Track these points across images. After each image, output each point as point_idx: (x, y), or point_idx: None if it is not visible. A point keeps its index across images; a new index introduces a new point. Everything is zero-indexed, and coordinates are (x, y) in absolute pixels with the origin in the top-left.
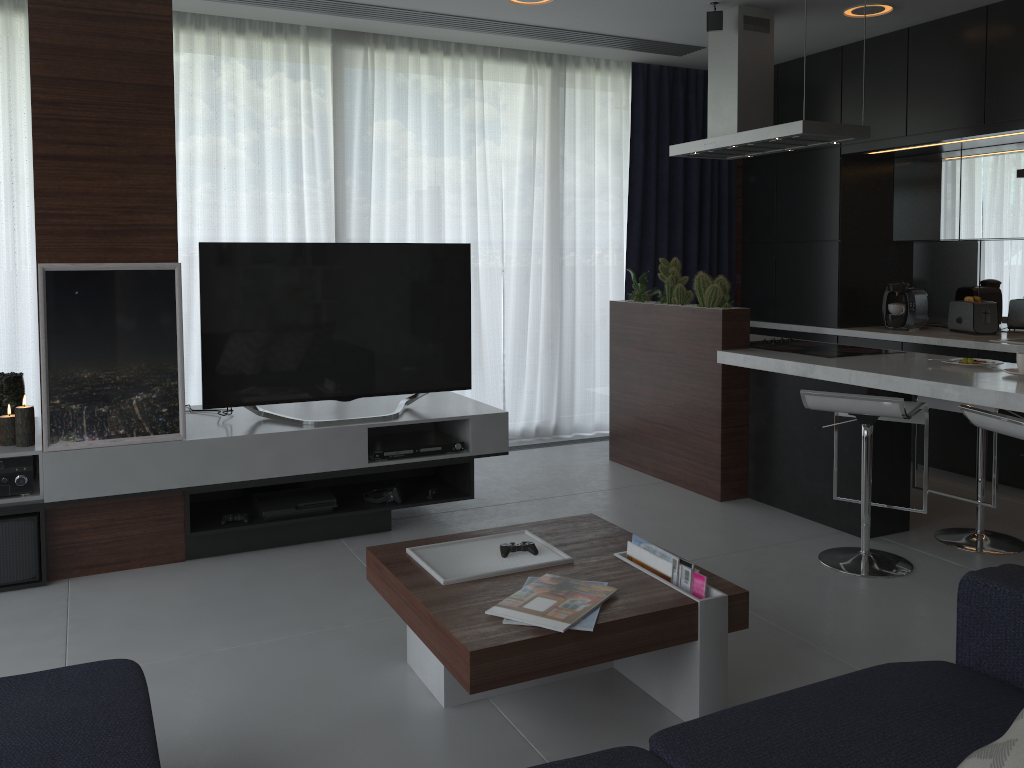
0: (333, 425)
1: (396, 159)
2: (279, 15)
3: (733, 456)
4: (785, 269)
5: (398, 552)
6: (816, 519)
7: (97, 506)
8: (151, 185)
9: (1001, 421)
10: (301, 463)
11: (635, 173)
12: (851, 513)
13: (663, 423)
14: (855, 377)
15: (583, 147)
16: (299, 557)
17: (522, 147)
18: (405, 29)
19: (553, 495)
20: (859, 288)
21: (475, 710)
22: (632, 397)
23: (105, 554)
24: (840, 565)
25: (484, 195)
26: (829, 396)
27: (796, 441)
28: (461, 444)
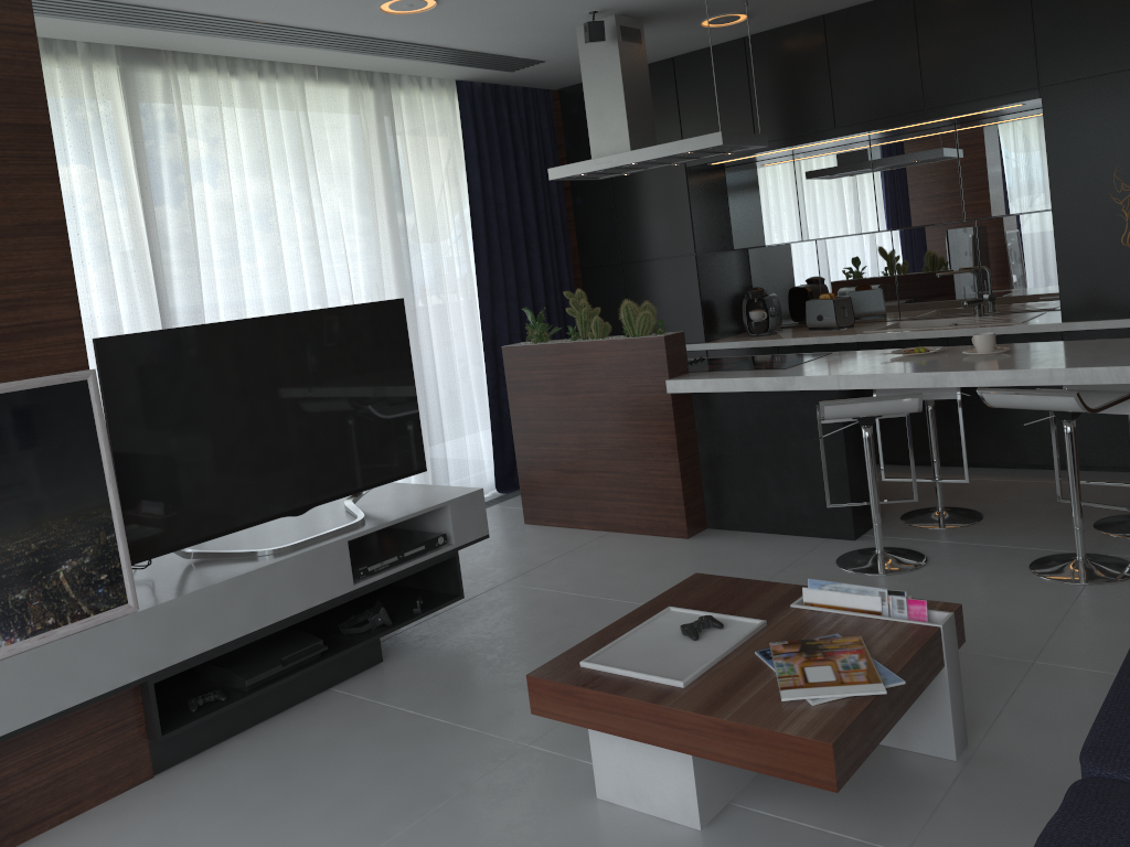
0: (306, 547)
1: (220, 208)
2: (62, 28)
3: (691, 488)
4: (637, 290)
5: (572, 669)
6: (795, 533)
7: (25, 737)
8: (39, 265)
9: (1030, 396)
10: (281, 605)
11: (475, 203)
12: (836, 518)
13: (598, 469)
14: (844, 381)
15: (418, 178)
16: (307, 725)
17: (356, 183)
18: (222, 45)
19: (515, 574)
20: (716, 300)
21: (734, 820)
22: (550, 449)
23: (46, 803)
24: (869, 569)
25: (326, 243)
26: (850, 403)
27: (760, 459)
28: (443, 537)
